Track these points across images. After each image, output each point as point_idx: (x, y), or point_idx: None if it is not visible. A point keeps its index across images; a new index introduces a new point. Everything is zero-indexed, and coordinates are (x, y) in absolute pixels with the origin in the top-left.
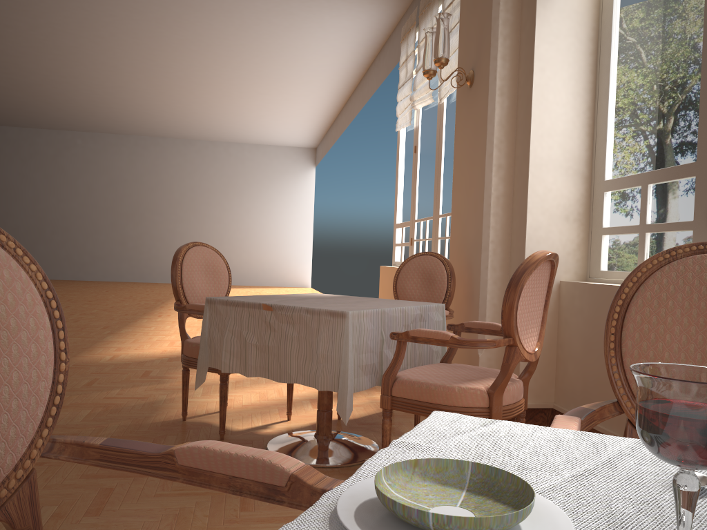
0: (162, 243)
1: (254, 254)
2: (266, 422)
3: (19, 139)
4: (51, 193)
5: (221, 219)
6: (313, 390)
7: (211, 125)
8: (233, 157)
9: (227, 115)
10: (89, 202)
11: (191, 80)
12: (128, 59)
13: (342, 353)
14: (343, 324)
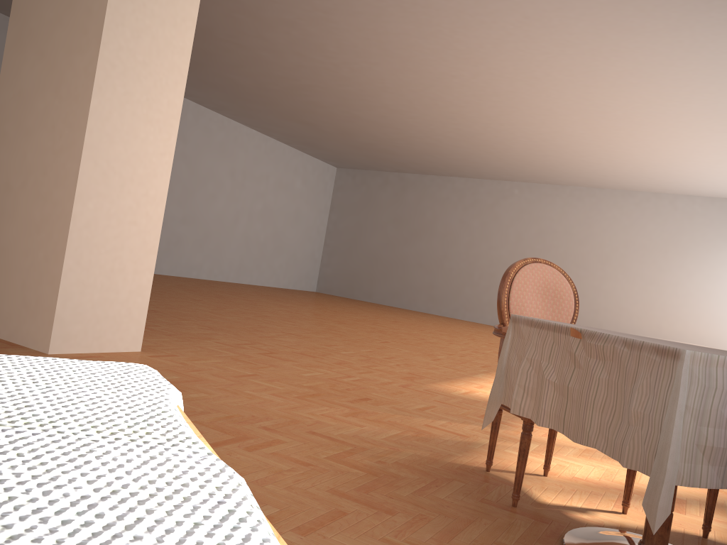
0: (584, 300)
1: (691, 325)
2: (589, 506)
3: (464, 189)
4: (484, 240)
5: (654, 280)
6: (688, 488)
7: (654, 173)
8: (678, 211)
9: (674, 161)
10: (516, 251)
11: (631, 119)
12: (562, 100)
13: (665, 416)
14: (674, 370)
